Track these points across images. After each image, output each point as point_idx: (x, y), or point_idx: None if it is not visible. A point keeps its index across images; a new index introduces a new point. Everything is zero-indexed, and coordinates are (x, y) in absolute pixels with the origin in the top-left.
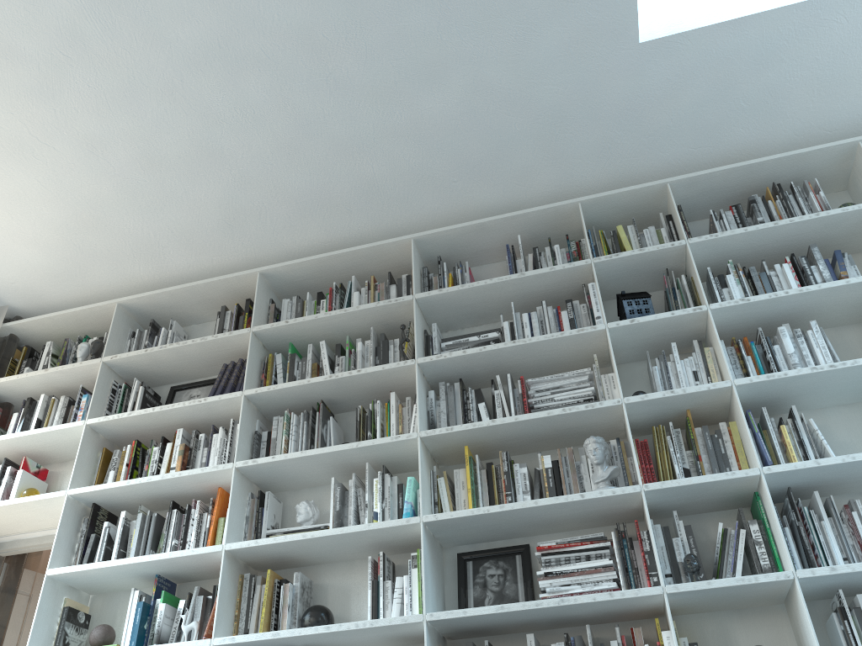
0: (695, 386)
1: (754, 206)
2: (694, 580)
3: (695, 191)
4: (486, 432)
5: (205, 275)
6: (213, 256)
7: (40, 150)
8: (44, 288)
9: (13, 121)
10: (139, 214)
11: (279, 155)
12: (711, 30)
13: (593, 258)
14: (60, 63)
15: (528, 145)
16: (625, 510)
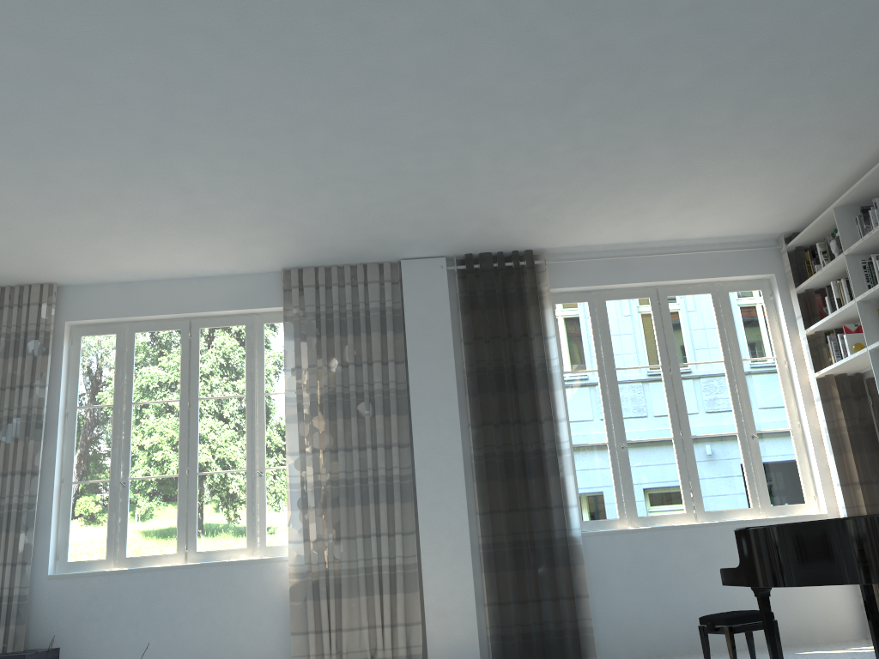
0: None
1: None
2: None
3: None
4: None
5: (872, 160)
6: (864, 152)
7: (717, 187)
8: (789, 218)
9: (694, 189)
10: (794, 170)
11: (834, 103)
12: None
13: None
14: (685, 164)
15: None
16: None
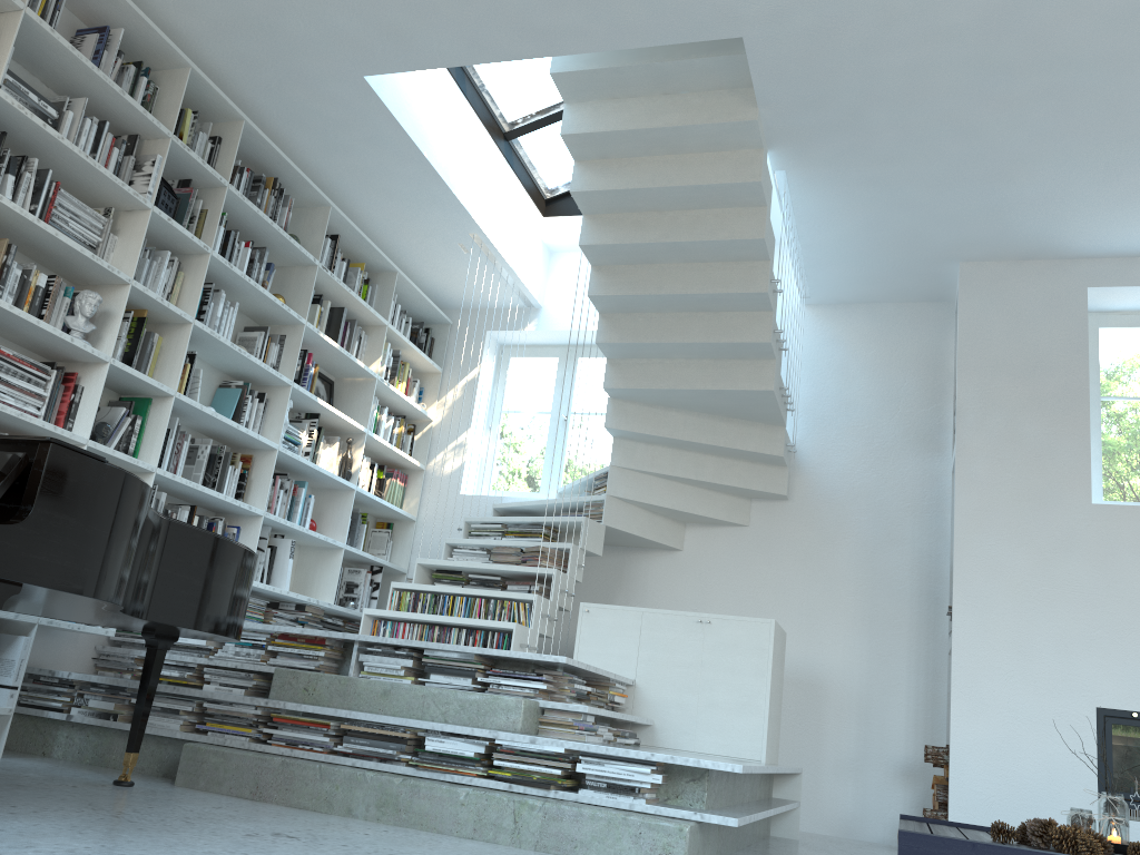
0: (176, 307)
1: (262, 187)
2: (100, 443)
3: (244, 137)
4: (17, 220)
5: None
6: None
7: None
8: None
9: None
10: None
11: None
12: (386, 113)
13: (174, 136)
14: None
15: (227, 10)
16: (66, 356)
